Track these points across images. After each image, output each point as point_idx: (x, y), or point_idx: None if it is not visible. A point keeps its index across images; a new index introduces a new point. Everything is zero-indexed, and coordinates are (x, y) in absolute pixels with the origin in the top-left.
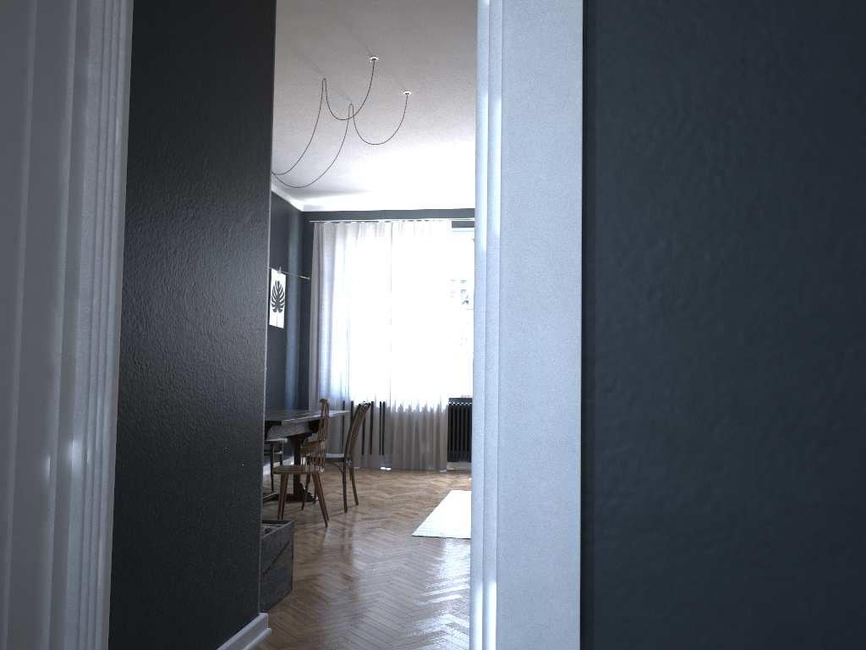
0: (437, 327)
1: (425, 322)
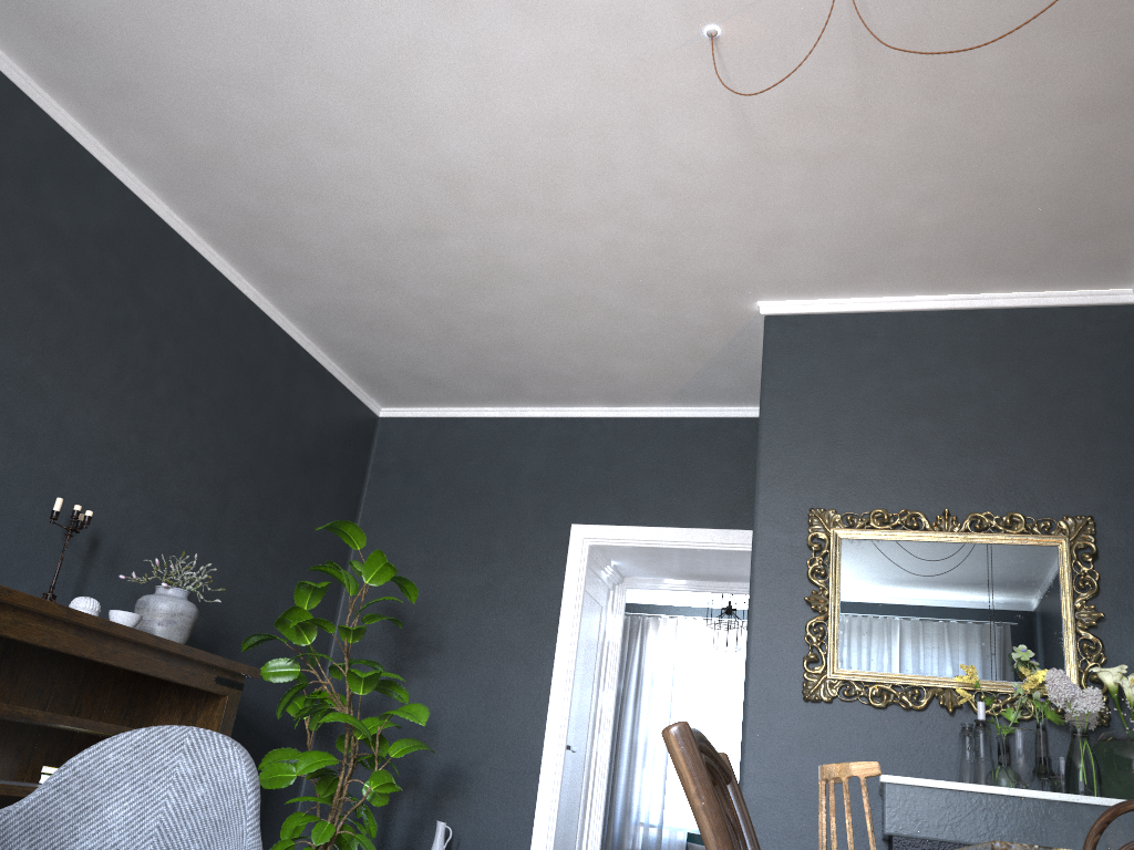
0: None
1: None
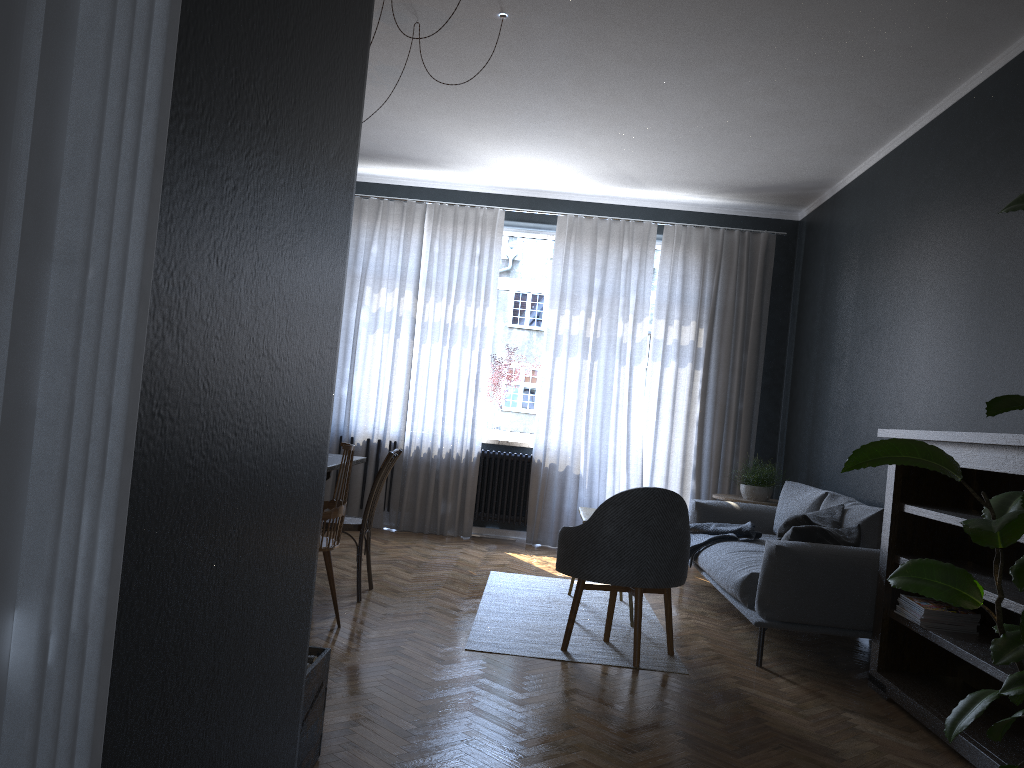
0: (475, 349)
1: (460, 341)
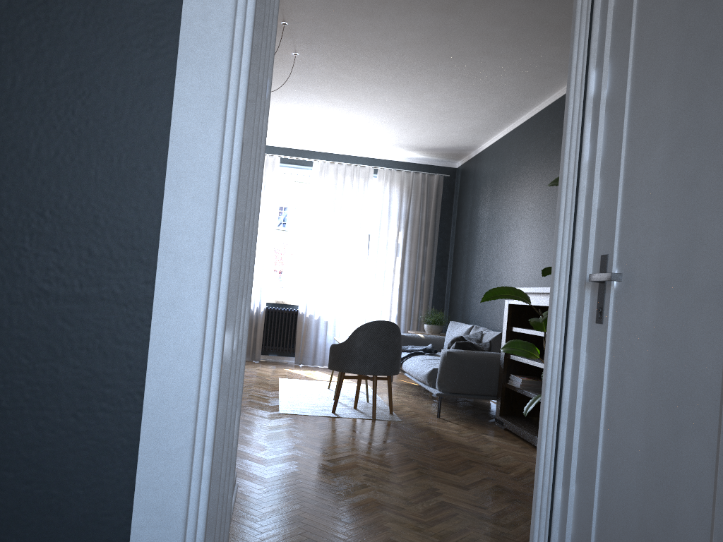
0: (262, 243)
1: None
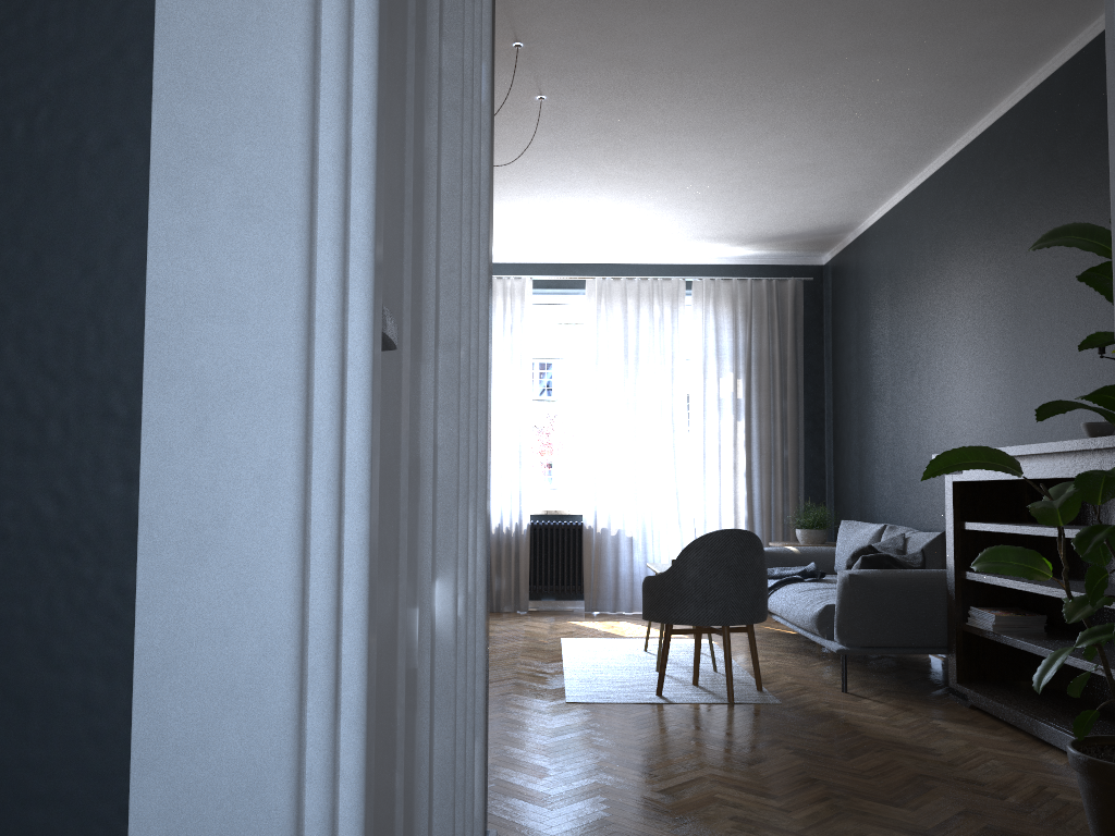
0: (515, 420)
1: (499, 413)
